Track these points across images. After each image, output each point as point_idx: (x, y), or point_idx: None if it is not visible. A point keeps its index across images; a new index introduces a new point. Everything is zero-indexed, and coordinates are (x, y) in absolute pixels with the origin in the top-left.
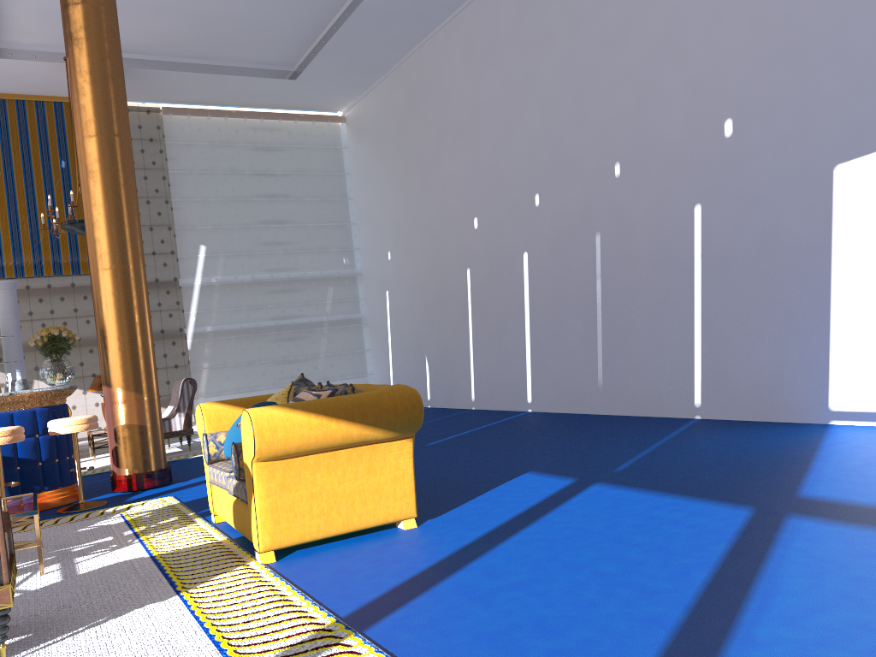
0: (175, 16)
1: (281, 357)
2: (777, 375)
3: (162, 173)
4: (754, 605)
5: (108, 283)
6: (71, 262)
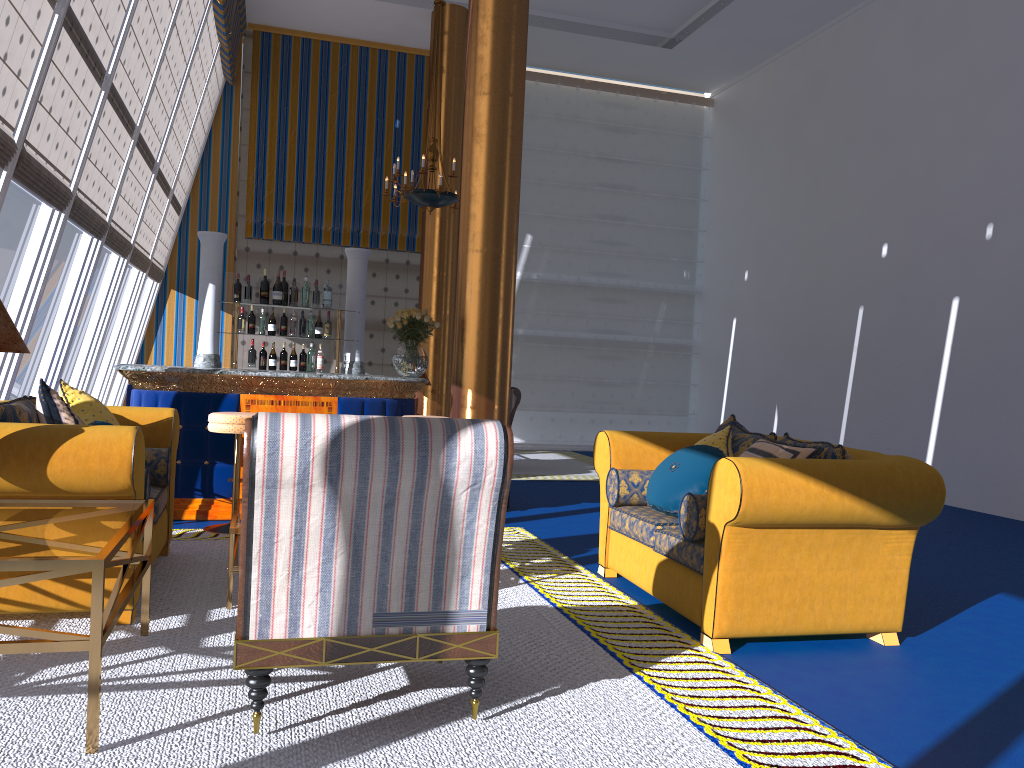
0: None
1: (595, 377)
2: None
3: None
4: None
5: (478, 267)
6: (389, 235)
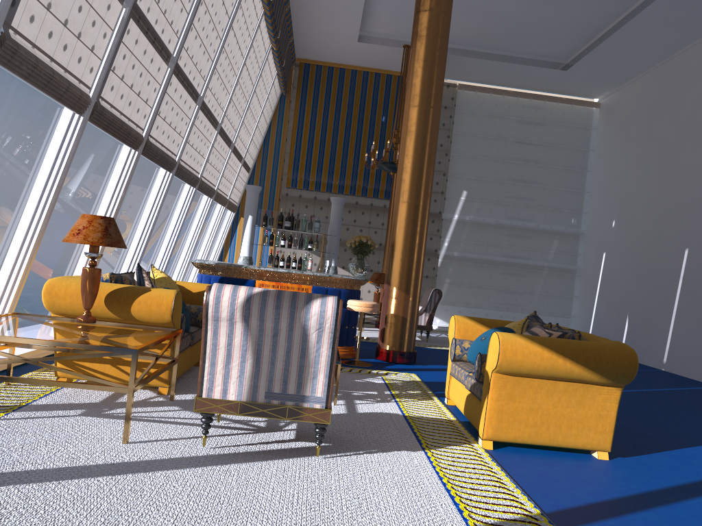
0: (486, 17)
1: (505, 287)
2: None
3: (448, 133)
4: None
5: (403, 212)
6: (374, 188)
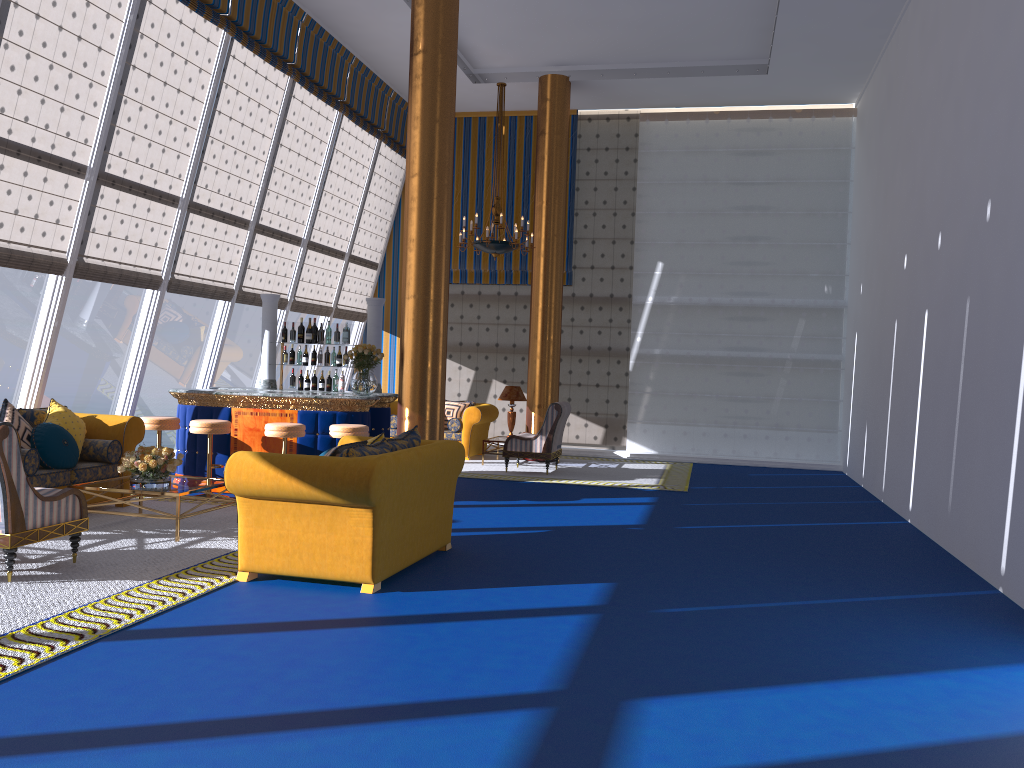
0: (607, 26)
1: (728, 393)
2: None
3: (633, 183)
4: (220, 740)
5: (406, 311)
6: None
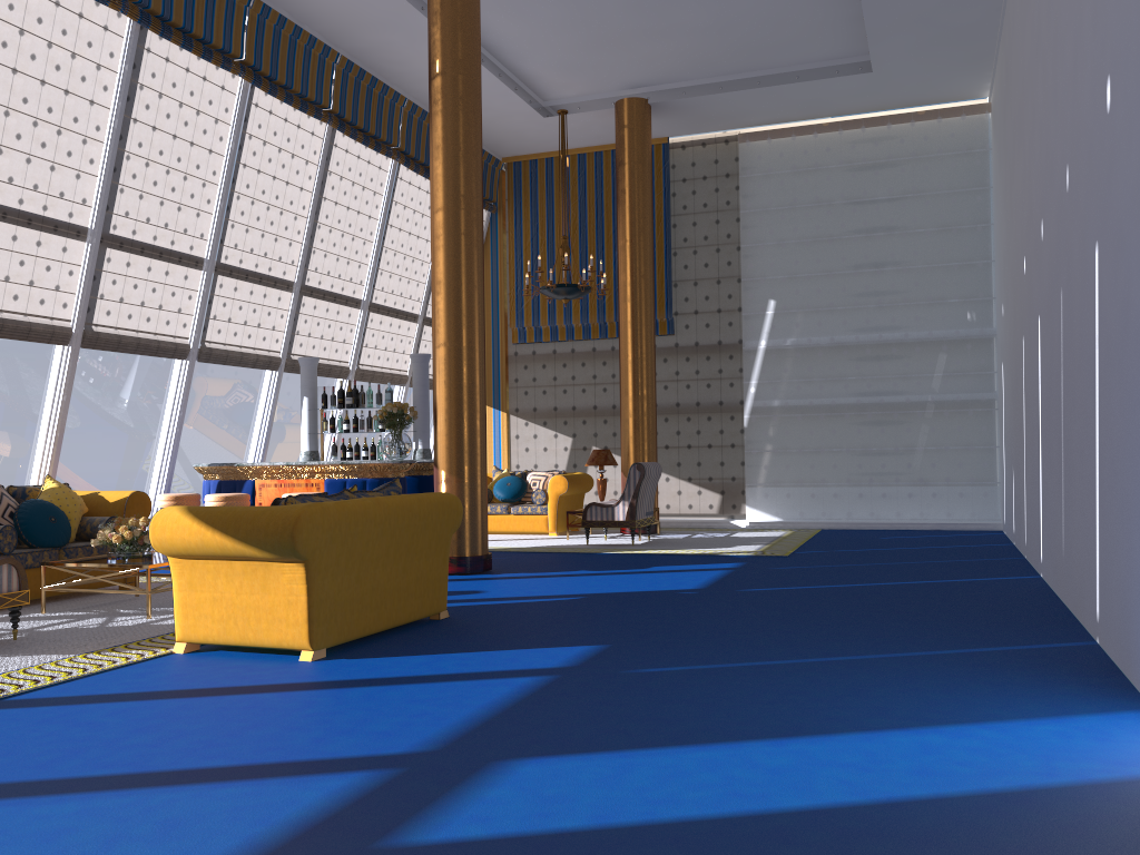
0: (675, 35)
1: (860, 446)
2: (1130, 590)
3: (736, 214)
4: None
5: (436, 361)
6: None
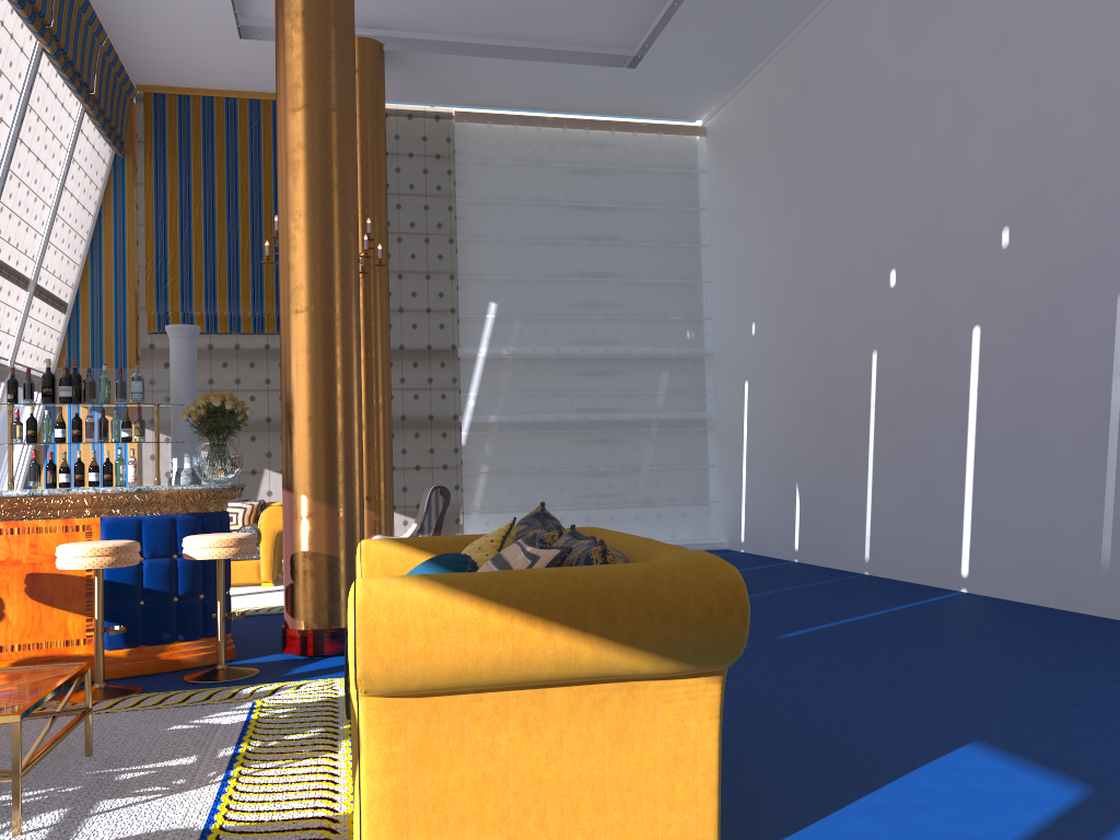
0: None
1: (588, 466)
2: None
3: (449, 201)
4: None
5: (299, 333)
6: None
